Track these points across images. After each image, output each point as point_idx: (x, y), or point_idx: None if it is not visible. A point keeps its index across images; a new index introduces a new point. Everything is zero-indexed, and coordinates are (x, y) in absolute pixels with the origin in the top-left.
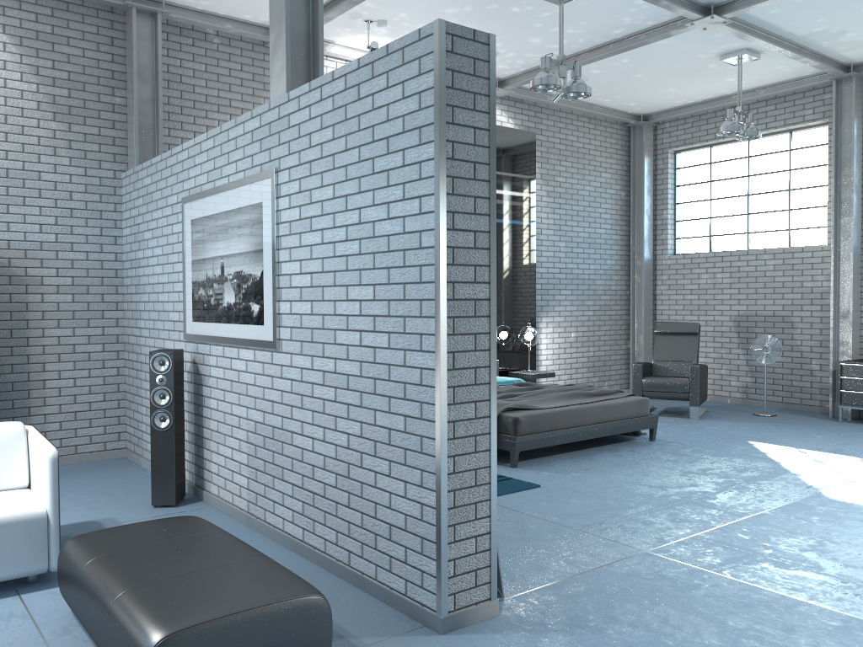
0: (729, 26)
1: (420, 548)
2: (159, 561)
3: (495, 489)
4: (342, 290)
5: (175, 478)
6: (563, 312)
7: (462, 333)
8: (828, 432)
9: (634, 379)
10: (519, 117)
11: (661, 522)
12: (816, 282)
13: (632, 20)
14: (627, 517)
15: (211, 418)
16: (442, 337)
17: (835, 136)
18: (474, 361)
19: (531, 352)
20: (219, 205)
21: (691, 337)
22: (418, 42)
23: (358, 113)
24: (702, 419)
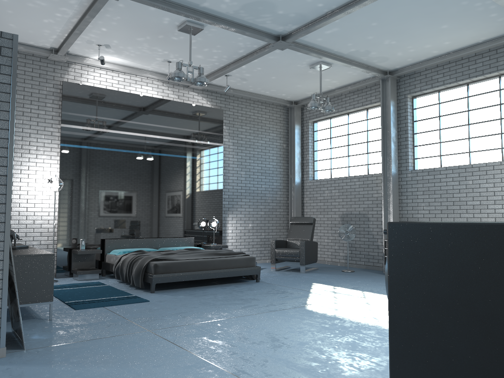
0: (295, 47)
1: None
2: None
3: (6, 283)
4: None
5: None
6: (243, 211)
7: None
8: (368, 279)
9: (271, 249)
10: (214, 101)
11: (185, 318)
12: (379, 194)
13: (244, 44)
14: (170, 315)
15: None
16: None
17: (382, 110)
18: None
19: (219, 234)
20: None
21: (309, 225)
22: None
23: None
24: (307, 273)
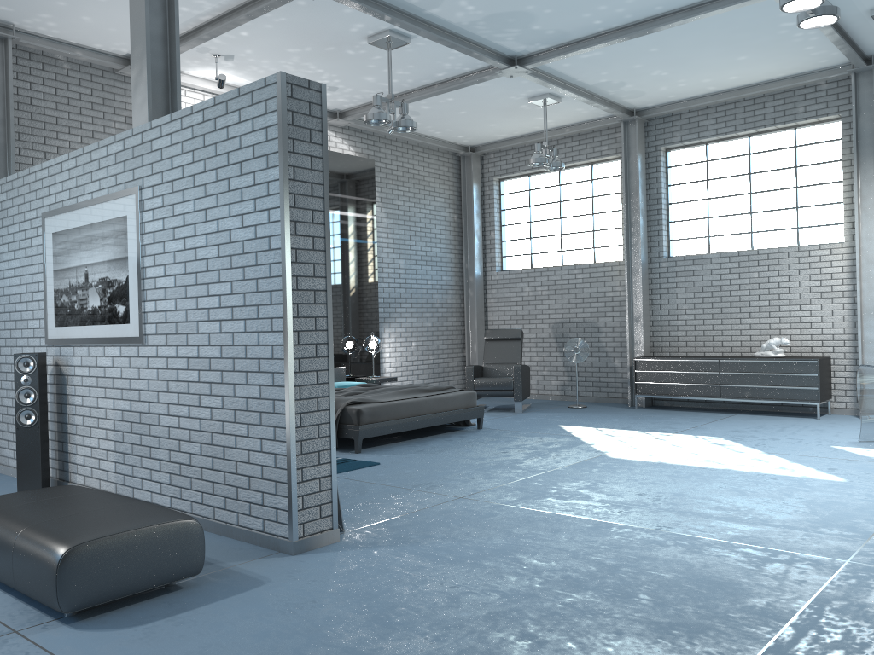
0: (531, 75)
1: (274, 490)
2: (52, 509)
3: (334, 440)
4: (203, 287)
5: (41, 471)
6: (404, 323)
7: (304, 316)
8: (624, 416)
9: (466, 380)
10: (359, 145)
11: (477, 480)
12: (615, 292)
13: (452, 66)
14: (450, 478)
15: (76, 414)
16: (289, 319)
17: (625, 168)
18: (315, 339)
19: (375, 360)
20: (83, 219)
21: (515, 342)
22: (264, 88)
23: (215, 141)
24: (525, 412)
